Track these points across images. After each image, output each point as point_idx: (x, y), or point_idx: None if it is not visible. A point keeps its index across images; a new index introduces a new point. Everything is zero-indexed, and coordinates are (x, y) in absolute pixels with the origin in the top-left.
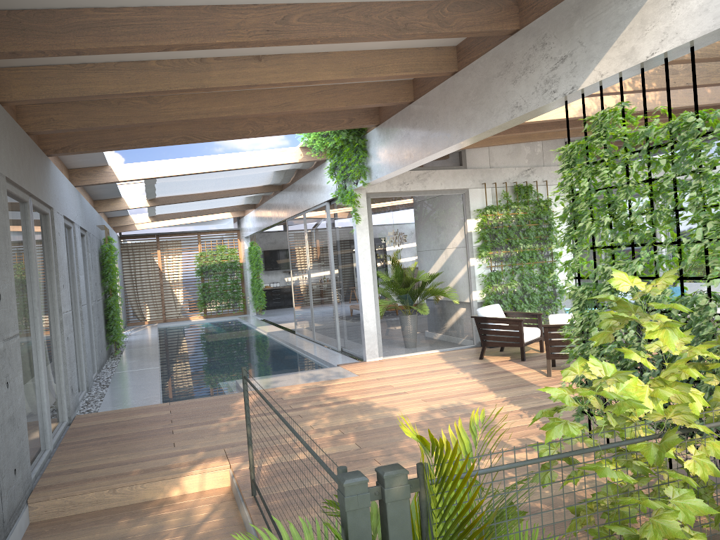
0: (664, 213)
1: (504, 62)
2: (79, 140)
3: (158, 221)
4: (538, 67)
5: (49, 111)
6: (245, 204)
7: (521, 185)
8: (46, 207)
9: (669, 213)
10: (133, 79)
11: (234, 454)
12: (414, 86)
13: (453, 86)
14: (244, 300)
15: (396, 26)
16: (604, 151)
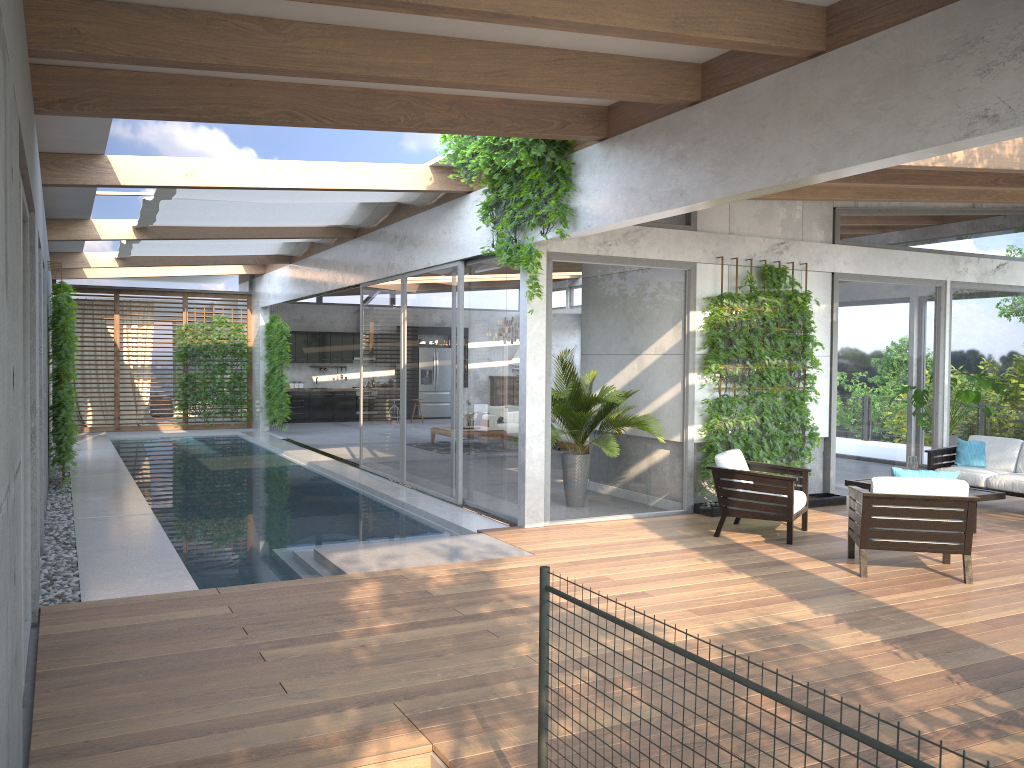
0: None
1: (960, 37)
2: (94, 90)
3: (130, 266)
4: None
5: (72, 14)
6: (276, 255)
7: (773, 267)
8: (27, 207)
9: None
10: None
11: (424, 718)
12: (705, 76)
13: (813, 77)
14: (250, 406)
15: None
16: None
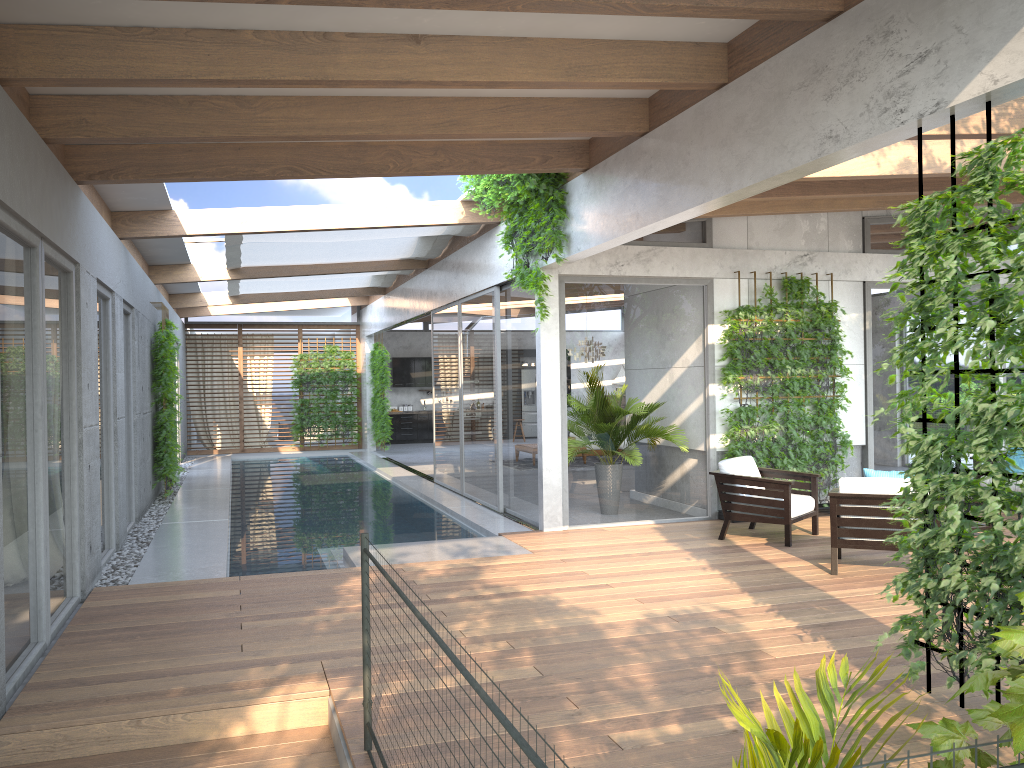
0: None
1: (812, 66)
2: (127, 161)
3: (242, 303)
4: (875, 71)
5: (81, 108)
6: (371, 288)
7: (793, 278)
8: (69, 260)
9: None
10: (214, 58)
11: (337, 672)
12: (651, 109)
13: (719, 107)
14: (359, 428)
15: None
16: (989, 210)
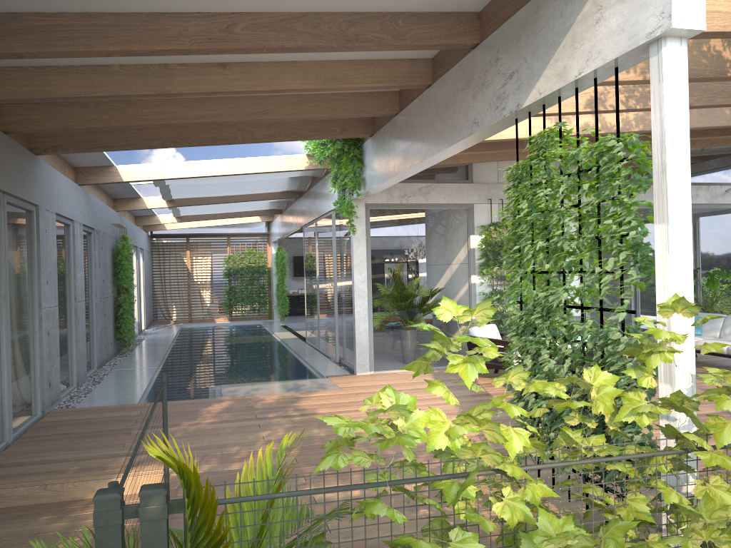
0: (584, 240)
1: (467, 77)
2: (68, 140)
3: (184, 222)
4: (492, 82)
5: (28, 111)
6: (271, 209)
7: None
8: (30, 204)
9: (589, 240)
10: (95, 83)
11: None
12: (400, 98)
13: (428, 99)
14: (270, 305)
15: (346, 37)
16: (542, 172)
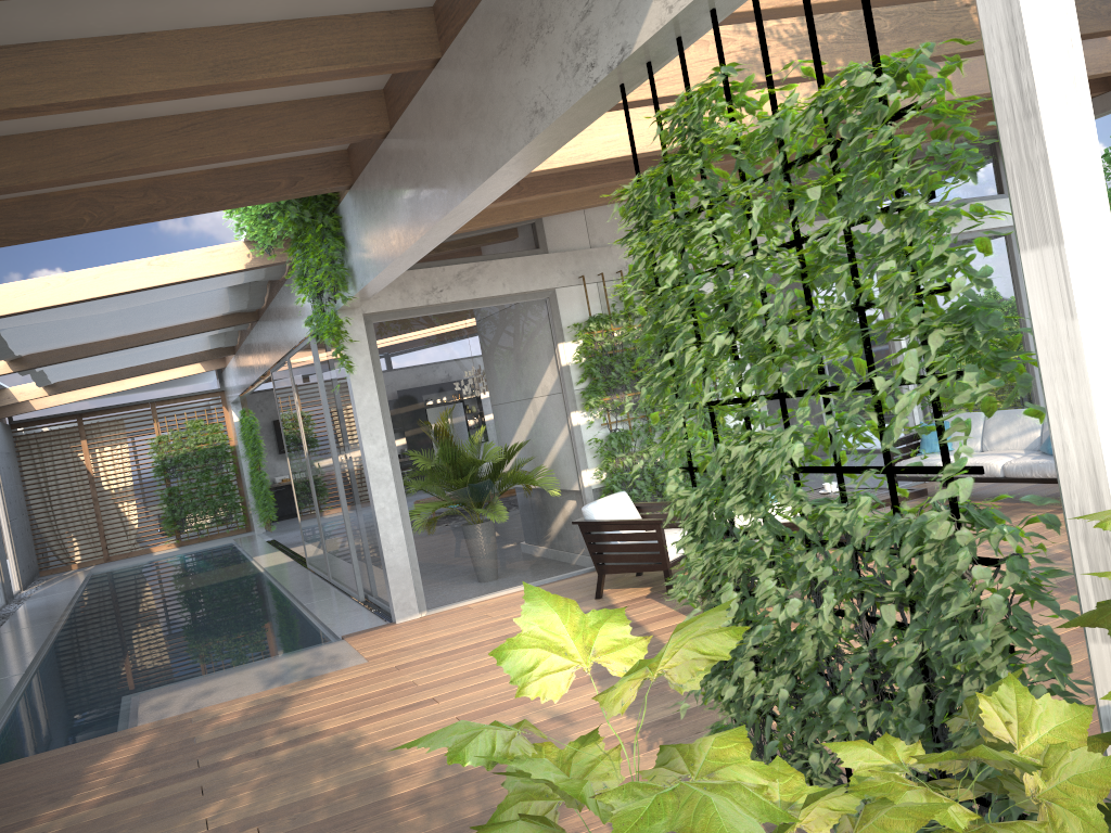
0: (831, 318)
1: (505, 22)
2: None
3: (62, 392)
4: (560, 17)
5: None
6: (217, 349)
7: None
8: None
9: (841, 317)
10: None
11: None
12: (387, 102)
13: (439, 90)
14: (244, 508)
15: None
16: (700, 185)
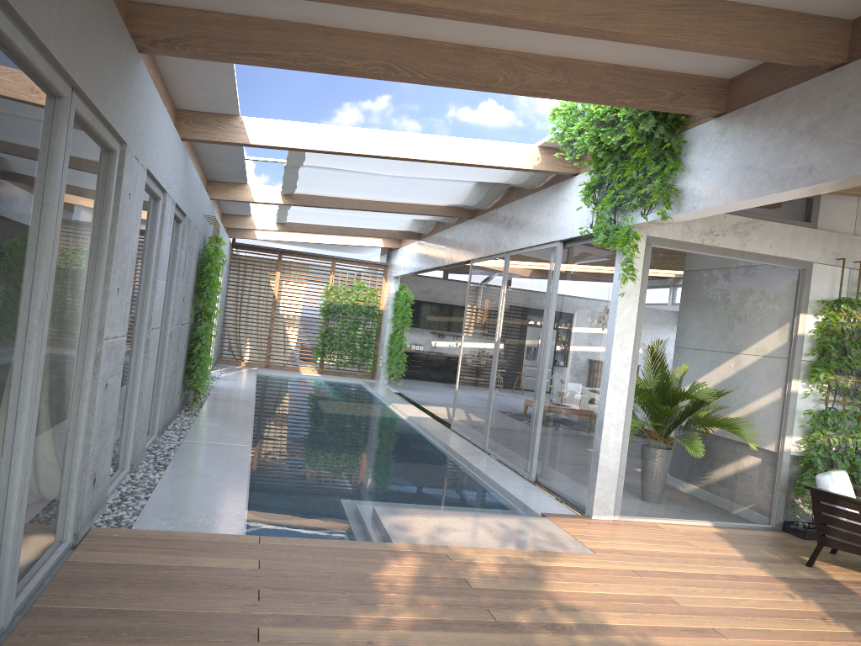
0: None
1: None
2: (198, 31)
3: (287, 231)
4: None
5: None
6: (407, 232)
7: None
8: (113, 136)
9: None
10: None
11: None
12: (855, 34)
13: None
14: (375, 360)
15: None
16: None
